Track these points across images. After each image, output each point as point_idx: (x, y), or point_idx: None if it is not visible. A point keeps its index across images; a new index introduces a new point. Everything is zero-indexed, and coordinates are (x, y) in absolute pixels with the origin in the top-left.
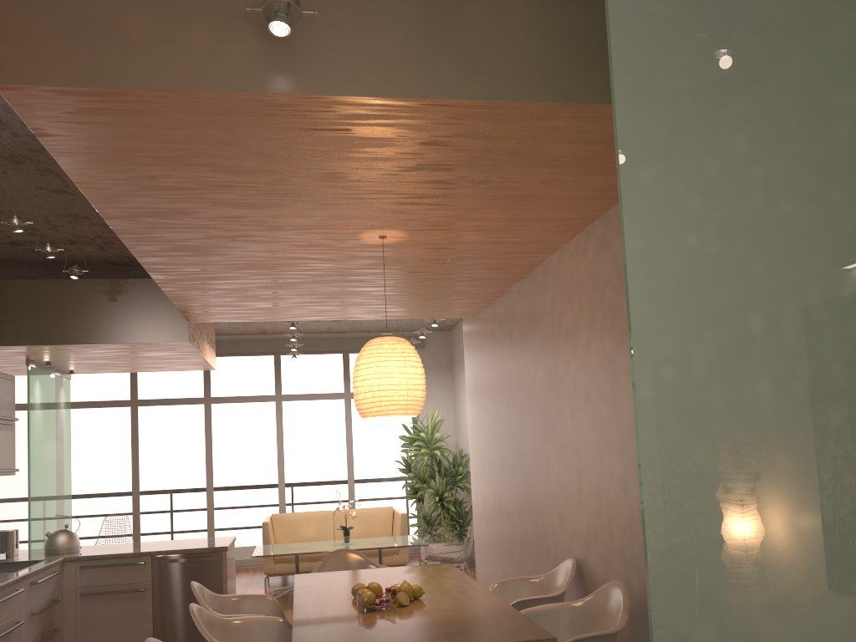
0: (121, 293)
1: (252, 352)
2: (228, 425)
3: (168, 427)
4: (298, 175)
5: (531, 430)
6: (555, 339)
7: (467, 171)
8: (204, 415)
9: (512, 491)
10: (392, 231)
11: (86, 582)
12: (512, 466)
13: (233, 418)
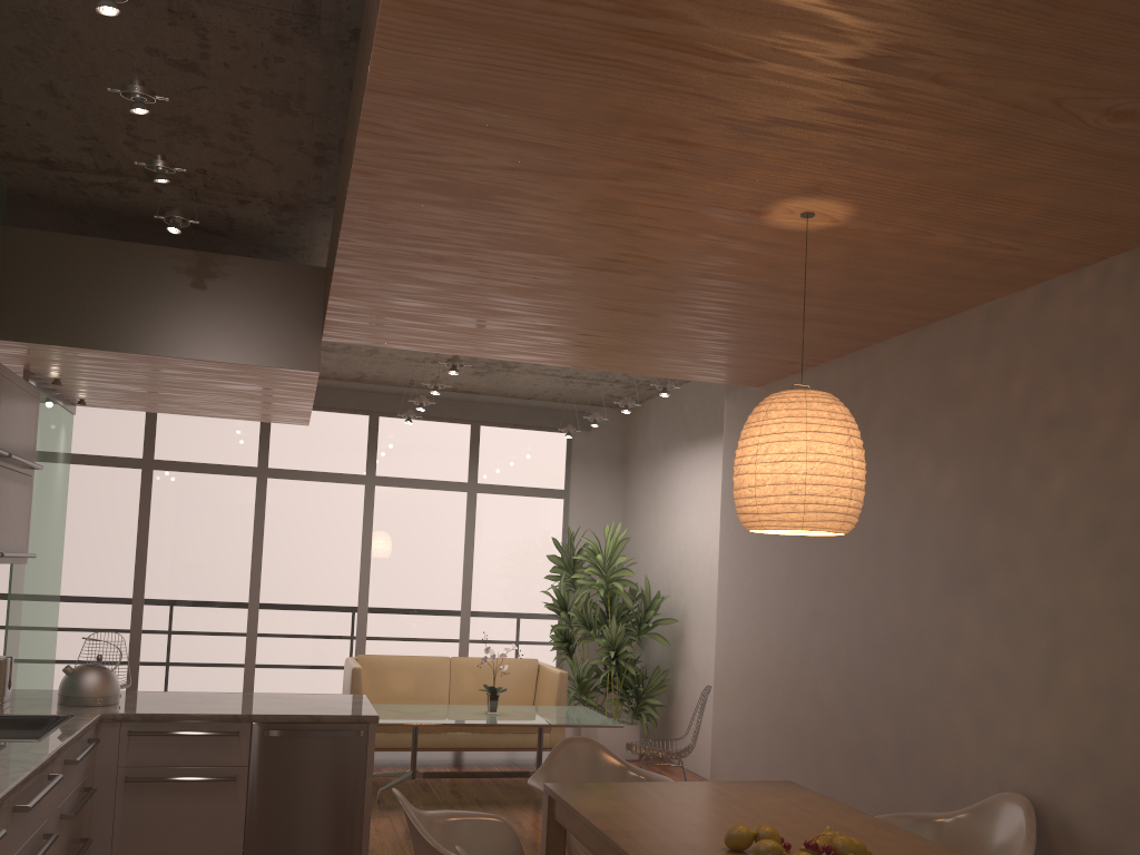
0: (214, 278)
1: (338, 407)
2: (291, 512)
3: (198, 507)
4: (827, 41)
5: (907, 573)
6: (1007, 431)
7: (1129, 85)
8: (255, 493)
9: (833, 665)
10: (835, 206)
11: (136, 758)
12: (839, 625)
13: (299, 503)
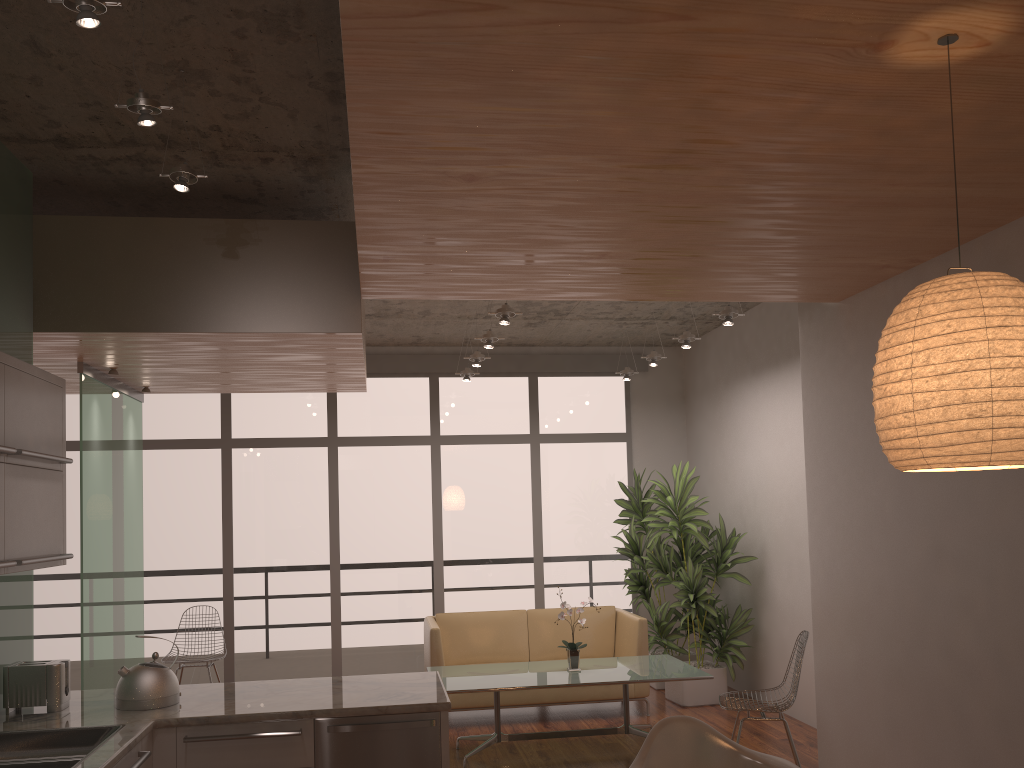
0: (246, 245)
1: (398, 372)
2: (362, 478)
3: (275, 480)
4: None
5: None
6: None
7: None
8: (327, 463)
9: (969, 612)
10: (992, 16)
11: (195, 766)
12: (972, 565)
13: (369, 468)
